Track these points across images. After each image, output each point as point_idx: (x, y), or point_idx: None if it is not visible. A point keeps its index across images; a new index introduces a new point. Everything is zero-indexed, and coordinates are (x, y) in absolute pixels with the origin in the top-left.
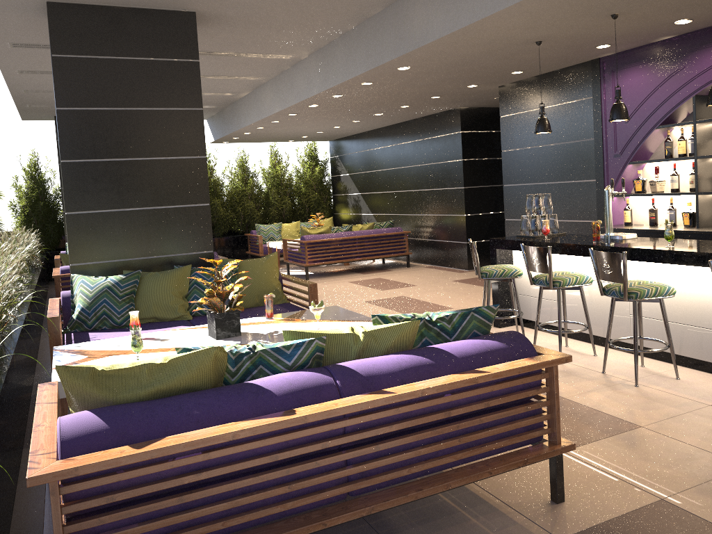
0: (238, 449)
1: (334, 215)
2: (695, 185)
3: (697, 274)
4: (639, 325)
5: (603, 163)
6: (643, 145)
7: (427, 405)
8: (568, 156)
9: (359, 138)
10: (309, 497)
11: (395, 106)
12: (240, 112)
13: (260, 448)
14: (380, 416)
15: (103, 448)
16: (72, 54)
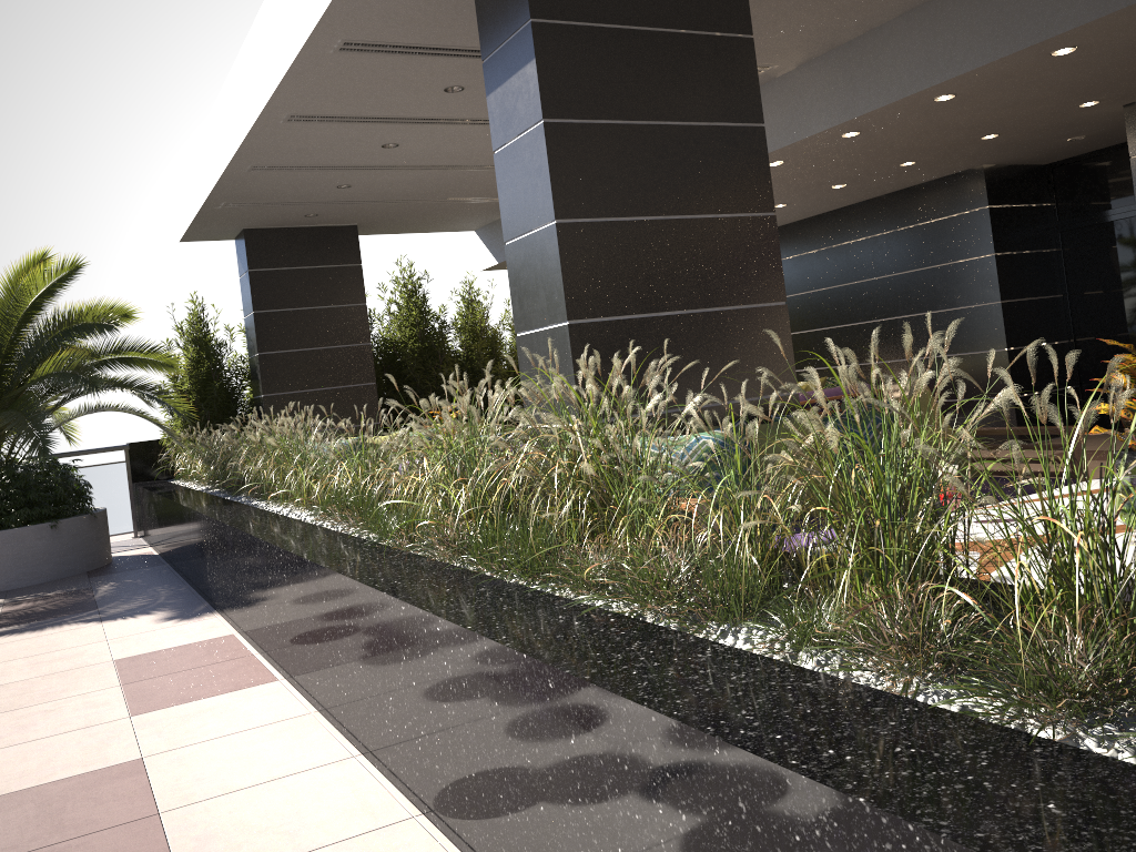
0: None
1: None
2: None
3: None
4: None
5: None
6: None
7: None
8: None
9: None
10: None
11: (891, 164)
12: None
13: None
14: None
15: None
16: (563, 19)
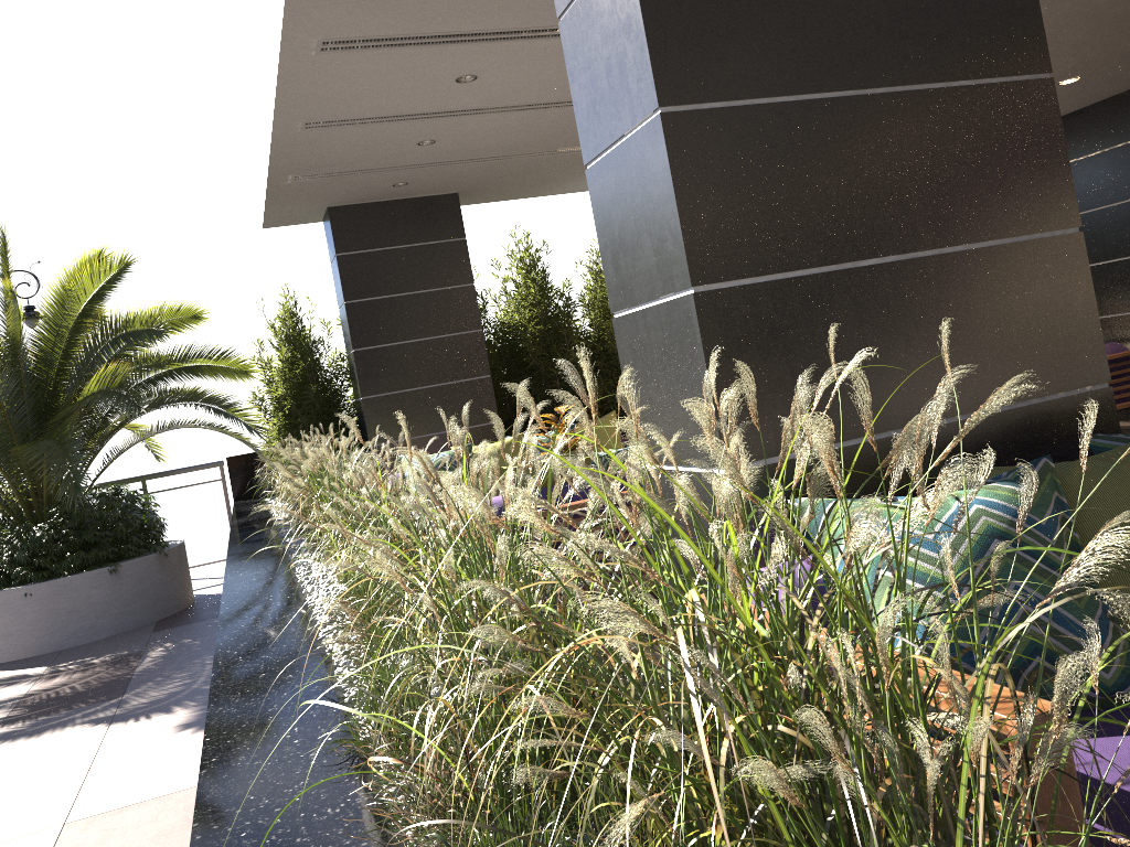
0: None
1: None
2: None
3: None
4: None
5: None
6: None
7: None
8: None
9: None
10: None
11: None
12: None
13: None
14: None
15: None
16: None
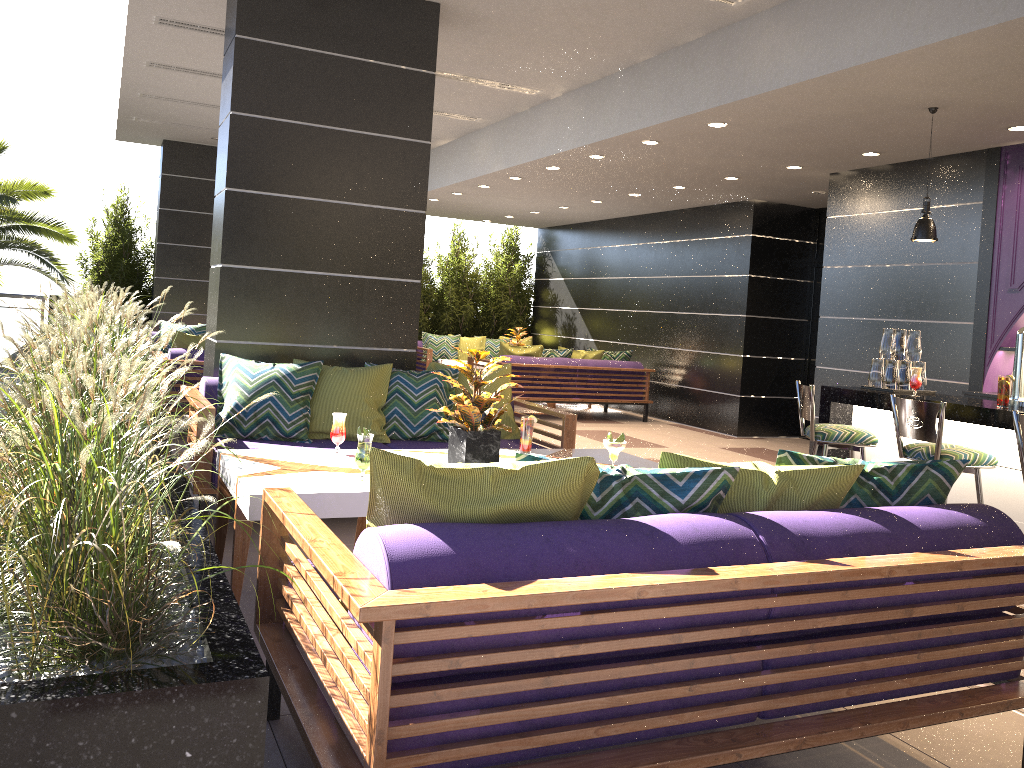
0: (632, 616)
1: (531, 335)
2: None
3: None
4: None
5: (989, 300)
6: None
7: (885, 593)
8: (932, 283)
9: (587, 229)
10: (713, 709)
11: (665, 185)
12: (432, 168)
13: (657, 621)
14: (822, 600)
15: (448, 583)
16: (264, 38)
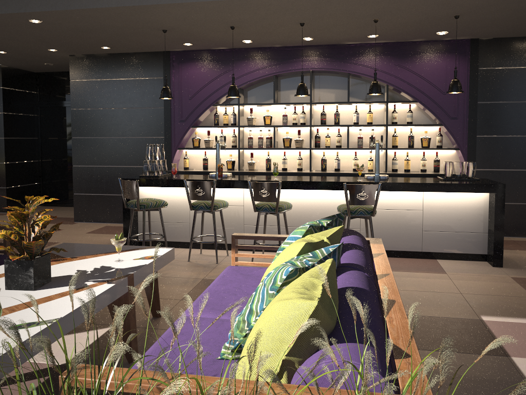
0: None
1: None
2: (238, 143)
3: (292, 195)
4: (264, 229)
5: (171, 125)
6: (202, 115)
7: None
8: (140, 118)
9: None
10: None
11: None
12: None
13: None
14: None
15: (391, 370)
16: None
